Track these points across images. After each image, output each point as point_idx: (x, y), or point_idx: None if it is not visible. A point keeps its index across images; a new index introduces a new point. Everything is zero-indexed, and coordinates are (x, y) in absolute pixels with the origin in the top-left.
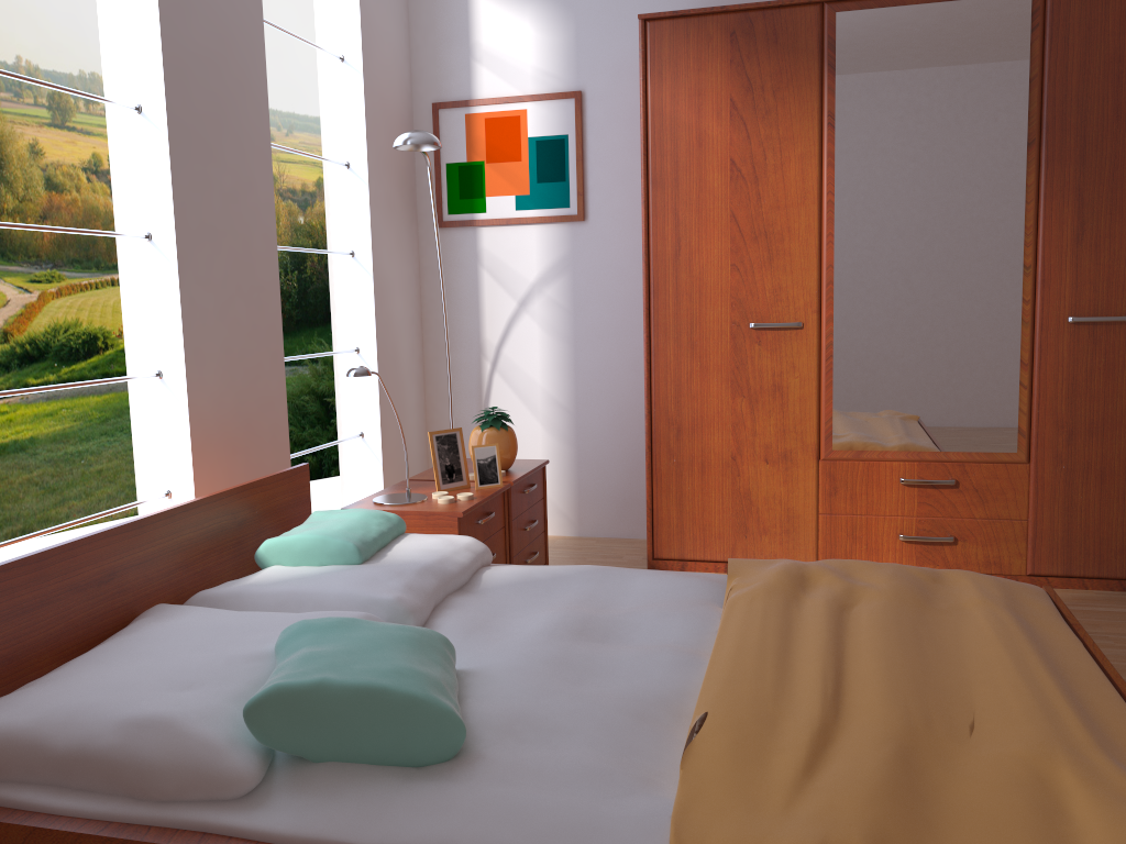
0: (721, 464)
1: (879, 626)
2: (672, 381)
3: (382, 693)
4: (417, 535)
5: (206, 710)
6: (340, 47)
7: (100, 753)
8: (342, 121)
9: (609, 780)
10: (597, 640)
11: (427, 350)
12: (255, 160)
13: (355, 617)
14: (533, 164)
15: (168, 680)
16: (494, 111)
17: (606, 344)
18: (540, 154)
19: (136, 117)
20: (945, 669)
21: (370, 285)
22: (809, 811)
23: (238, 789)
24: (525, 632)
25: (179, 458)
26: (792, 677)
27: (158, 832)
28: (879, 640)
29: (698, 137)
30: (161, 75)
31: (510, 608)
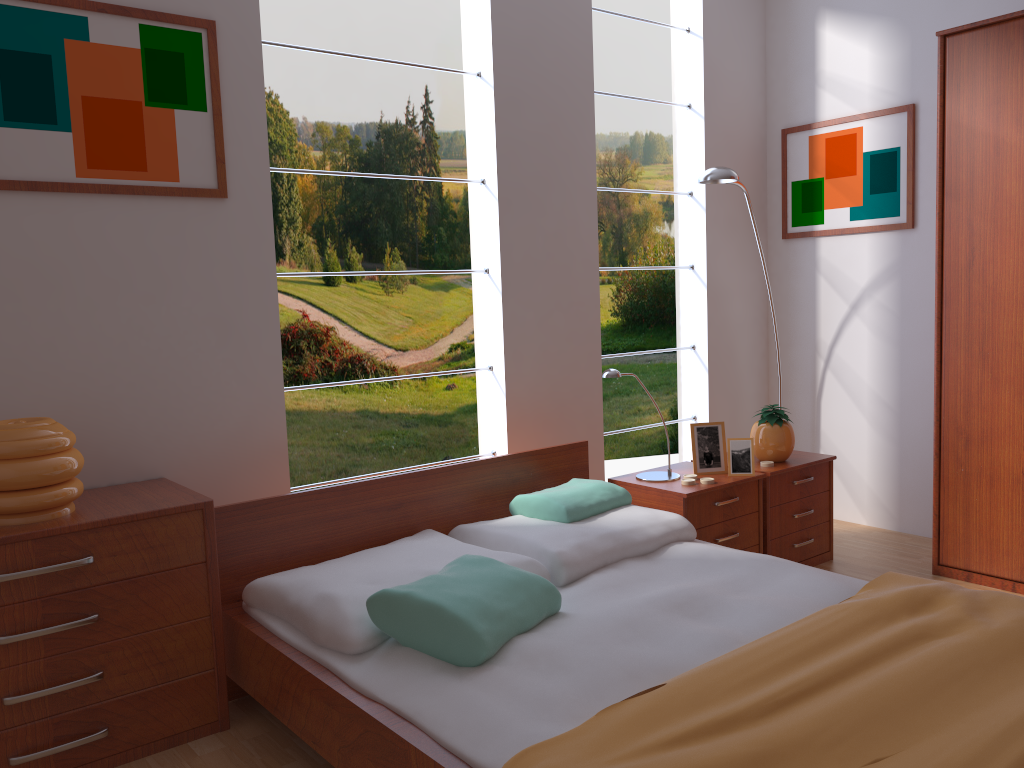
0: (1011, 479)
1: (925, 659)
2: (962, 391)
3: (439, 610)
4: (636, 507)
5: (361, 597)
6: (688, 97)
7: (303, 609)
8: (688, 158)
9: (546, 708)
10: (689, 615)
11: (771, 346)
12: (580, 206)
13: (521, 560)
14: (867, 177)
15: (368, 576)
16: (833, 131)
17: (931, 348)
18: (873, 167)
19: (482, 187)
20: (937, 711)
21: (704, 293)
22: (623, 766)
23: (349, 648)
24: (637, 596)
25: (500, 429)
26: (776, 678)
27: (310, 662)
28: (904, 669)
29: (995, 146)
30: (495, 157)
31: (663, 577)
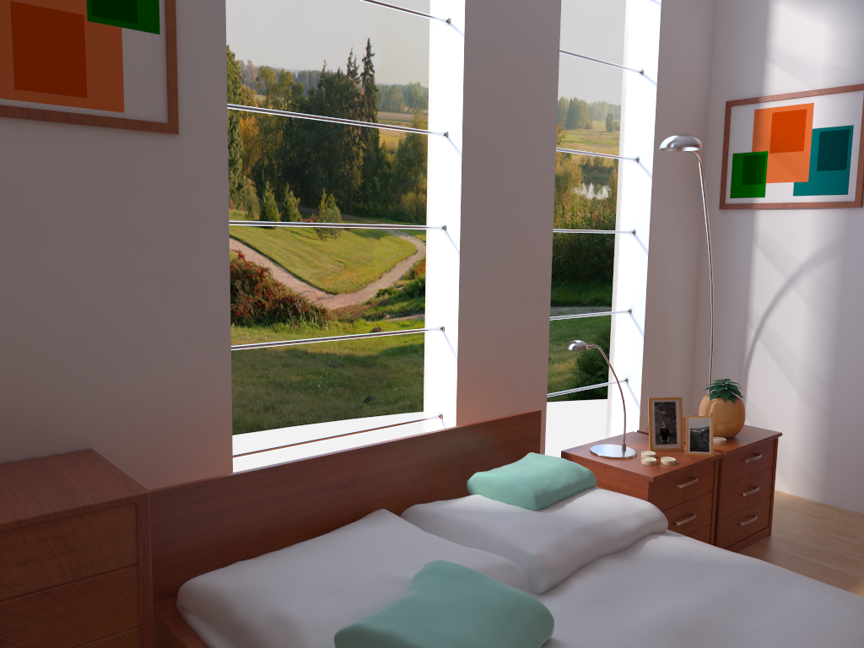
0: None
1: None
2: None
3: None
4: (602, 492)
5: (325, 622)
6: (640, 63)
7: (253, 631)
8: (636, 123)
9: None
10: None
11: (699, 313)
12: (539, 166)
13: (497, 562)
14: (815, 153)
15: (328, 584)
16: (781, 106)
17: None
18: (822, 144)
19: (444, 140)
20: None
21: (644, 258)
22: None
23: None
24: (636, 619)
25: (449, 392)
26: None
27: None
28: None
29: None
30: (461, 109)
31: (650, 585)
